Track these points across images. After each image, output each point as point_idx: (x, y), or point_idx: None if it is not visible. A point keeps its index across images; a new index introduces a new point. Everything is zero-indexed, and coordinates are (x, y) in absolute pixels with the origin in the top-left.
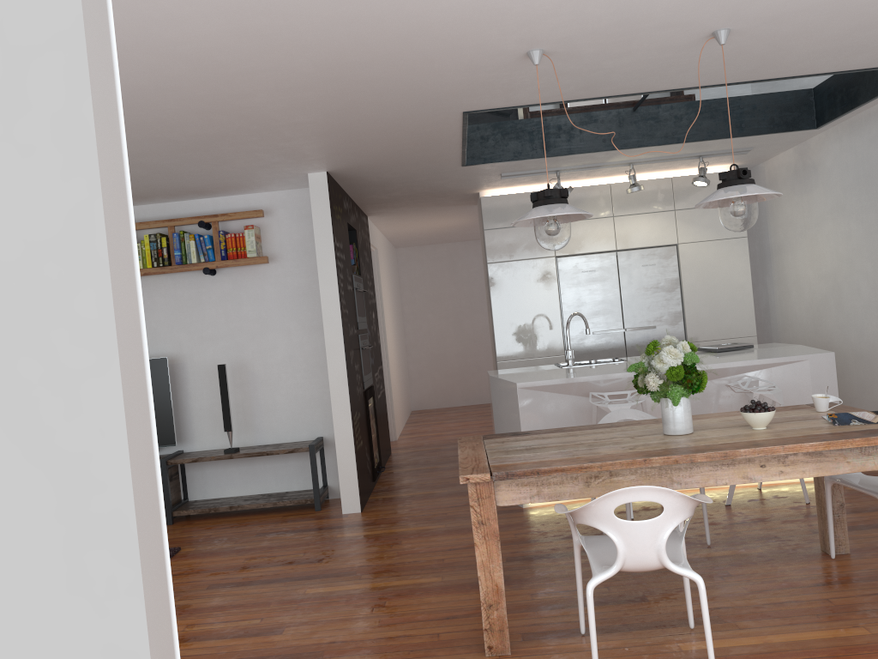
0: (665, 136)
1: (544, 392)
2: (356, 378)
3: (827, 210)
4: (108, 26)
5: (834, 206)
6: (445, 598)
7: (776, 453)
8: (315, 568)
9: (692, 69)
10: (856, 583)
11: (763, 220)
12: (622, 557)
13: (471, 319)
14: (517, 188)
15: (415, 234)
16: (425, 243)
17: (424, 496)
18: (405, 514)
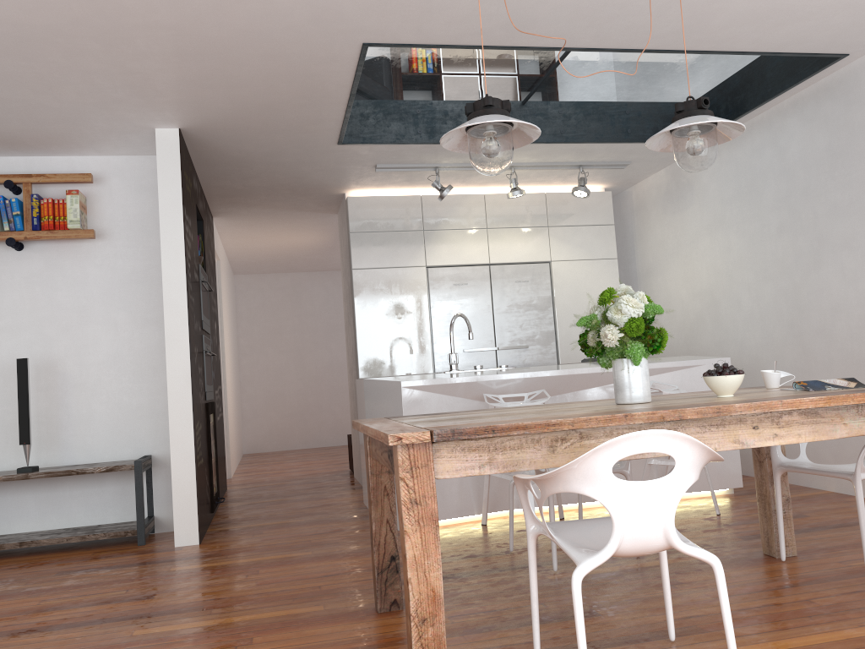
0: (554, 133)
1: (432, 393)
2: (199, 382)
3: (704, 226)
4: None
5: (712, 221)
6: (335, 628)
7: (774, 409)
8: (144, 605)
9: (623, 17)
10: (827, 582)
11: (630, 245)
12: (619, 533)
13: (314, 355)
14: (386, 192)
15: (260, 254)
16: (268, 270)
17: (278, 526)
18: (258, 543)
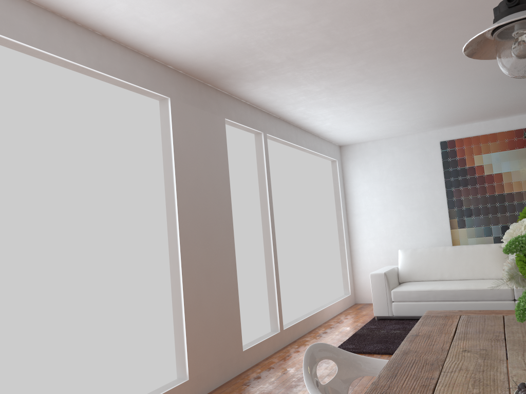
0: None
1: None
2: None
3: None
4: (171, 149)
5: None
6: None
7: None
8: None
9: None
10: None
11: None
12: None
13: None
14: None
15: None
16: None
17: None
18: None
